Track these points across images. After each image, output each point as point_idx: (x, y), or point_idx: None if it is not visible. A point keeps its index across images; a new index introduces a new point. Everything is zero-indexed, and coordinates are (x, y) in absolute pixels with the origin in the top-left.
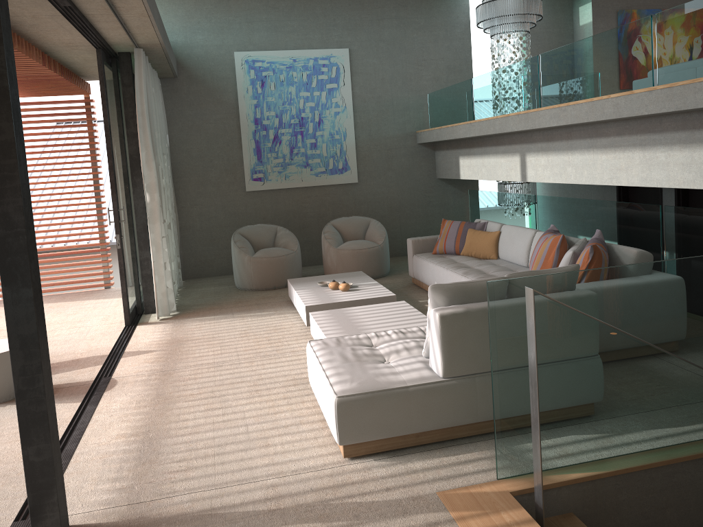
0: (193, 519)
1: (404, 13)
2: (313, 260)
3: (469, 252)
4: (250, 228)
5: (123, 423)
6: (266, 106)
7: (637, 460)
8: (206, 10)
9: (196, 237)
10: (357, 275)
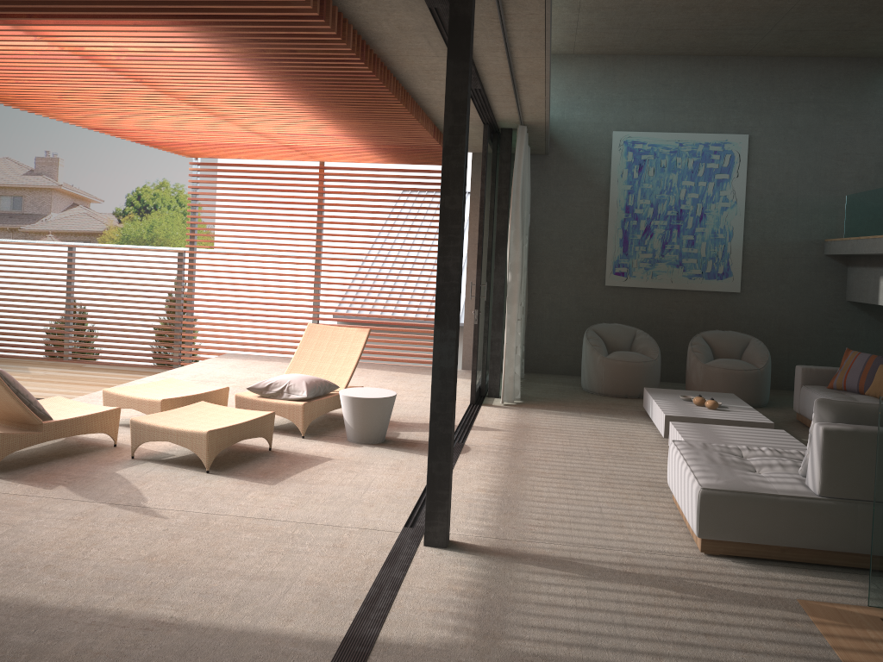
0: (554, 560)
1: (825, 96)
2: (672, 376)
3: (877, 392)
4: (606, 326)
5: (481, 480)
6: (641, 193)
7: None
8: (589, 85)
9: (543, 327)
10: (727, 397)
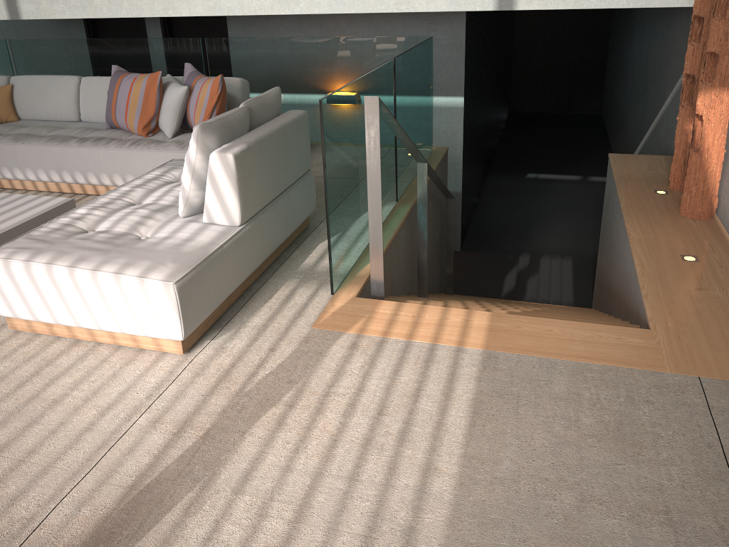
0: (129, 511)
1: None
2: None
3: None
4: None
5: None
6: None
7: (383, 239)
8: None
9: None
10: None
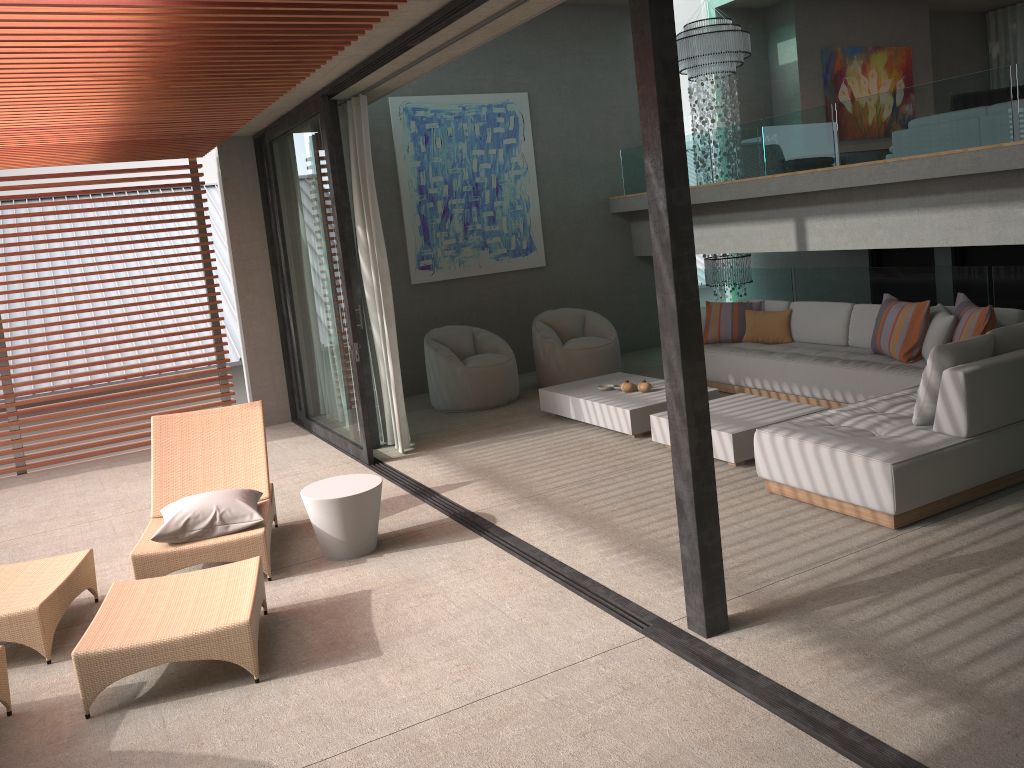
0: (829, 592)
1: (588, 47)
2: None
3: (755, 337)
4: (443, 331)
5: (583, 543)
6: (432, 169)
7: None
8: None
9: None
10: (624, 376)
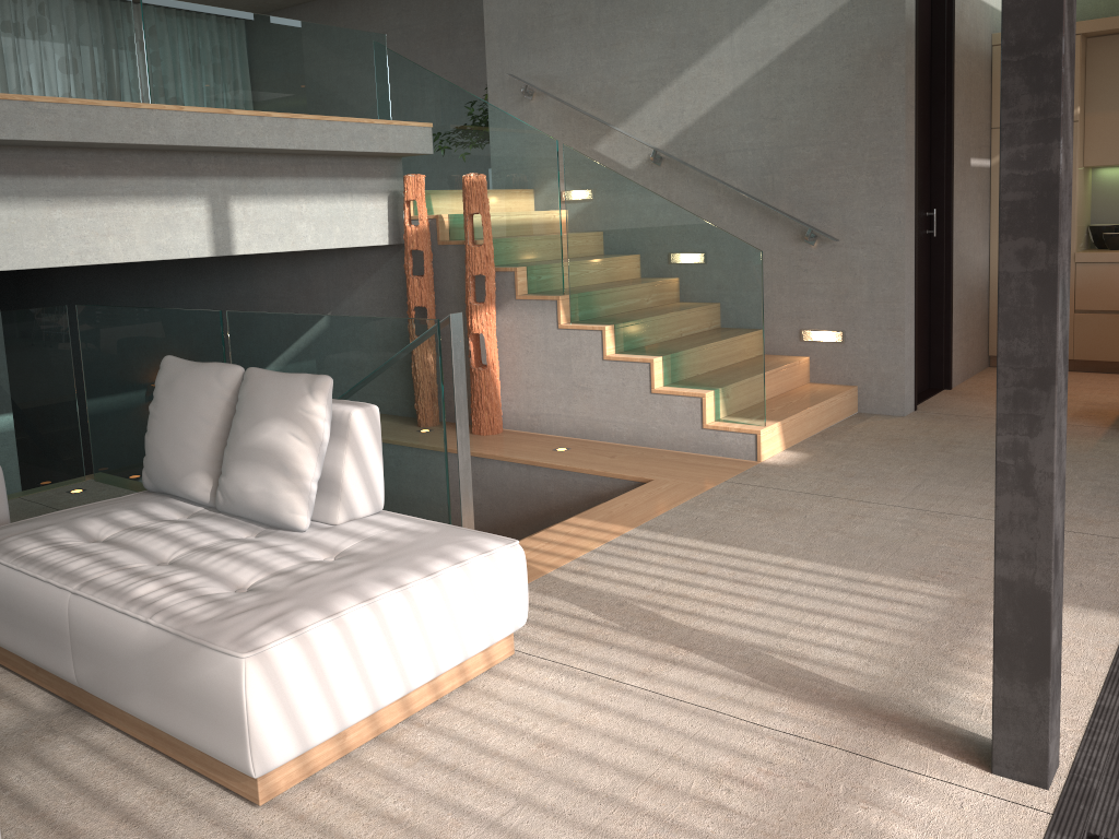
0: (790, 686)
1: None
2: None
3: None
4: None
5: None
6: None
7: None
8: None
9: None
10: None
